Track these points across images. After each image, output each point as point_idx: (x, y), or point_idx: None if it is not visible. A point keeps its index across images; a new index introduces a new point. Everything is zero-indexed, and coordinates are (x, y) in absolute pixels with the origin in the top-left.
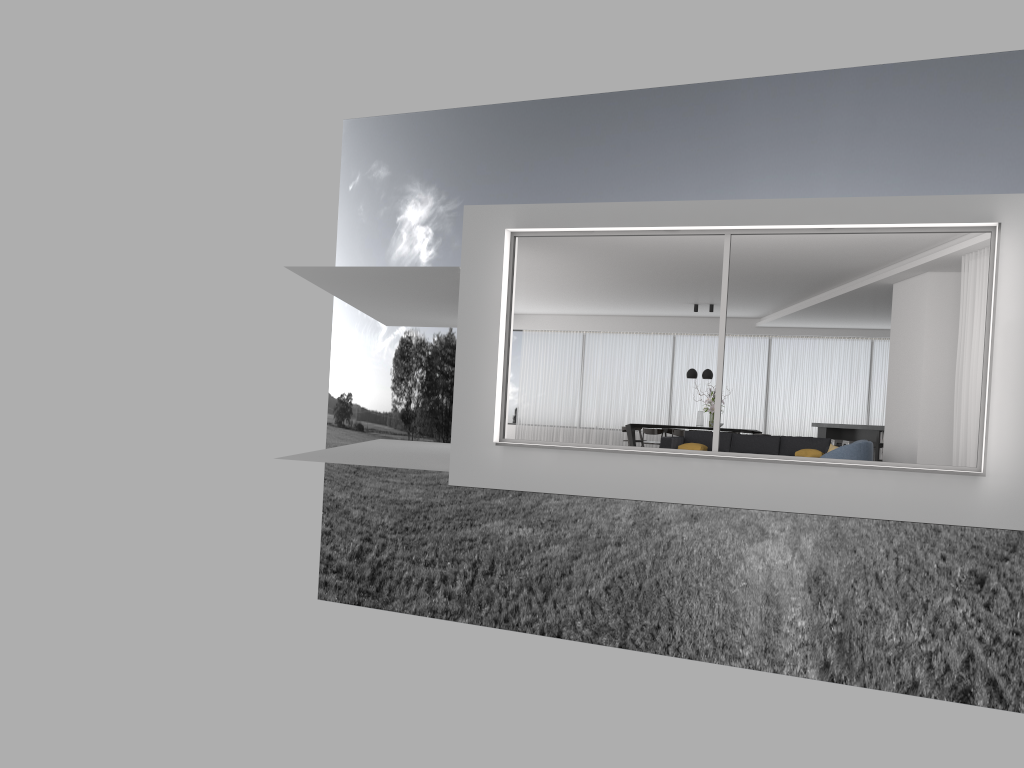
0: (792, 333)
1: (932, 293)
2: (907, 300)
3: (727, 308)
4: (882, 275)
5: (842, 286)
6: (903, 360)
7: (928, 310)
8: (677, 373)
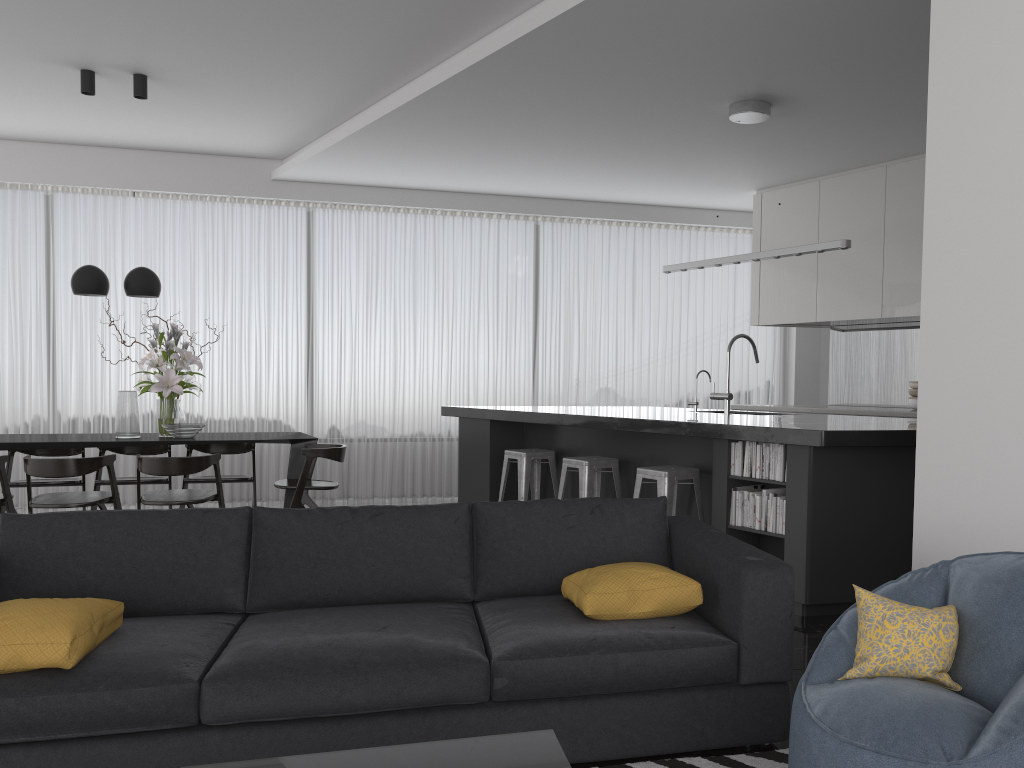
0: (364, 199)
1: None
2: None
3: (194, 104)
4: None
5: None
6: None
7: None
8: (65, 291)
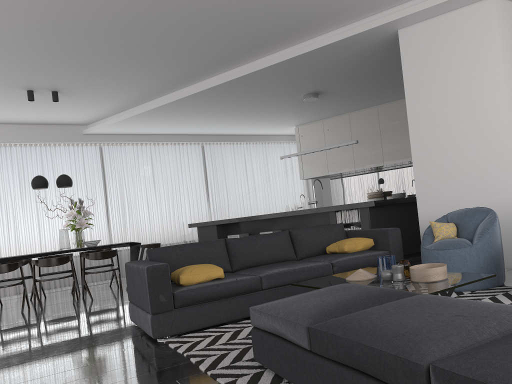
0: (127, 140)
1: (500, 23)
2: (442, 41)
3: (68, 102)
4: (414, 8)
5: (287, 50)
6: (449, 112)
7: (501, 43)
8: None
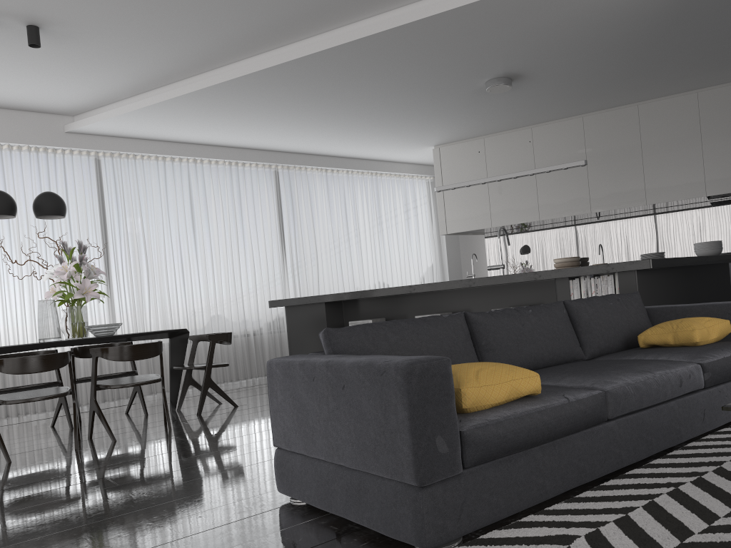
0: (147, 150)
1: None
2: None
3: (53, 58)
4: None
5: None
6: None
7: None
8: None
